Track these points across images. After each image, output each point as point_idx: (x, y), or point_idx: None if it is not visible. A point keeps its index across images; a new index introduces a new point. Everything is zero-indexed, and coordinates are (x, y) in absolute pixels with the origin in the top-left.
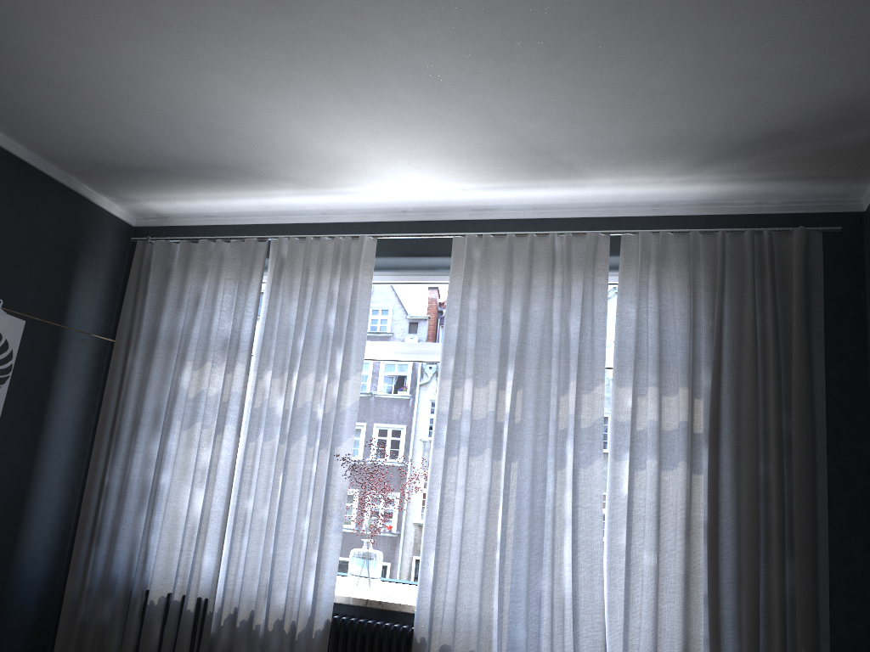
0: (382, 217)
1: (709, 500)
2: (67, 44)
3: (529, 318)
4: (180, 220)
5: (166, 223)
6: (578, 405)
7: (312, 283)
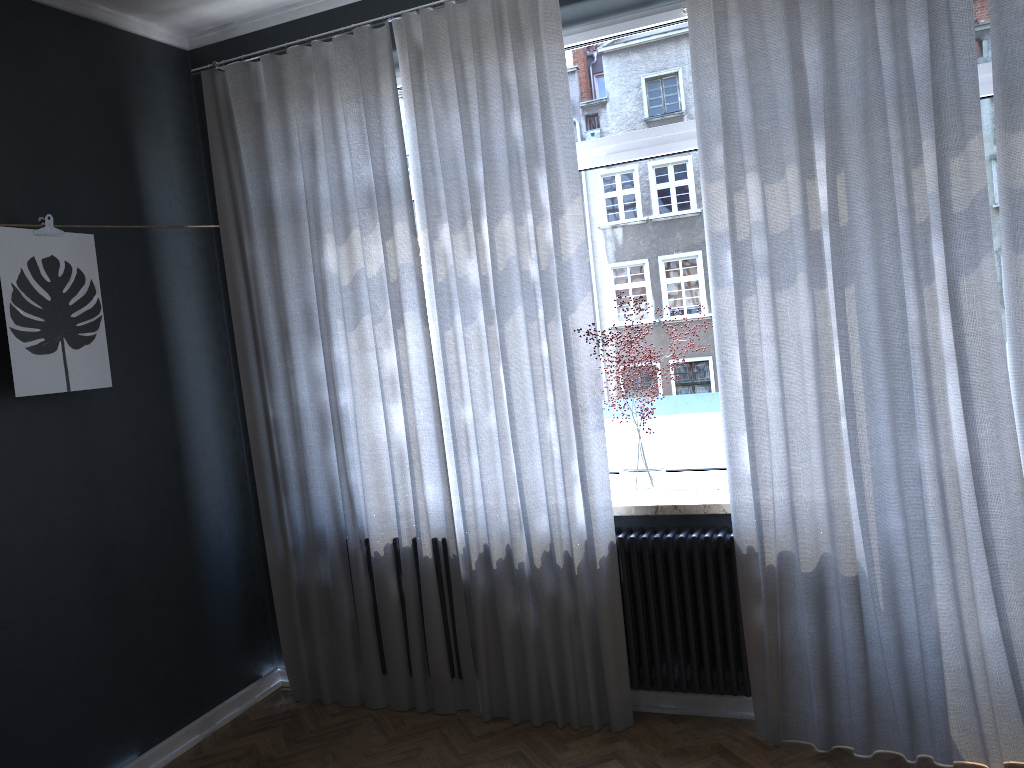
0: None
1: None
2: None
3: (837, 51)
4: (249, 23)
5: (232, 34)
6: (943, 178)
7: (472, 77)
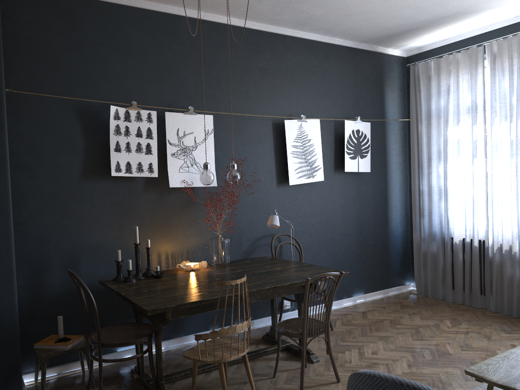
0: None
1: None
2: None
3: None
4: (429, 46)
5: (422, 50)
6: None
7: (515, 64)
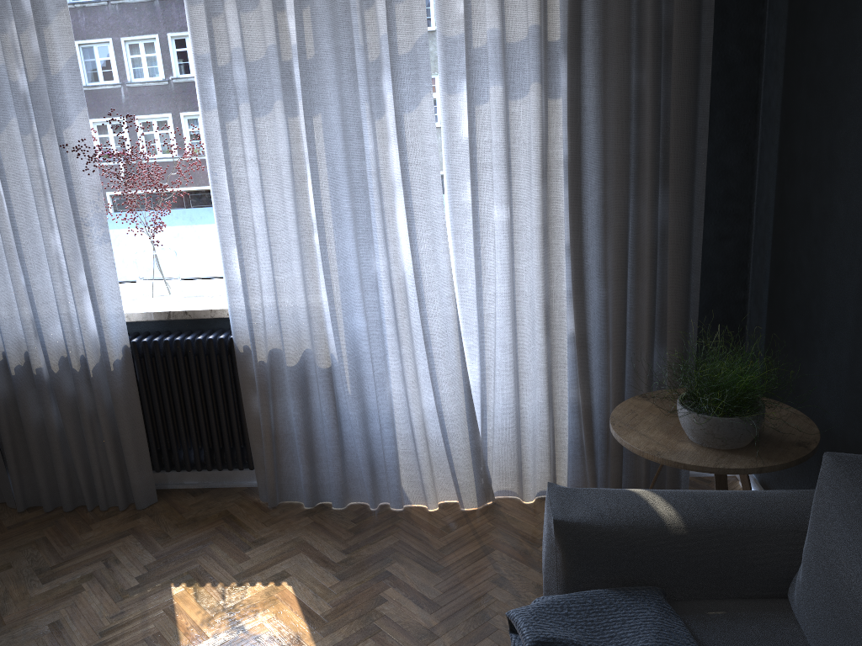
0: None
1: (570, 131)
2: None
3: None
4: None
5: None
6: (391, 21)
7: None
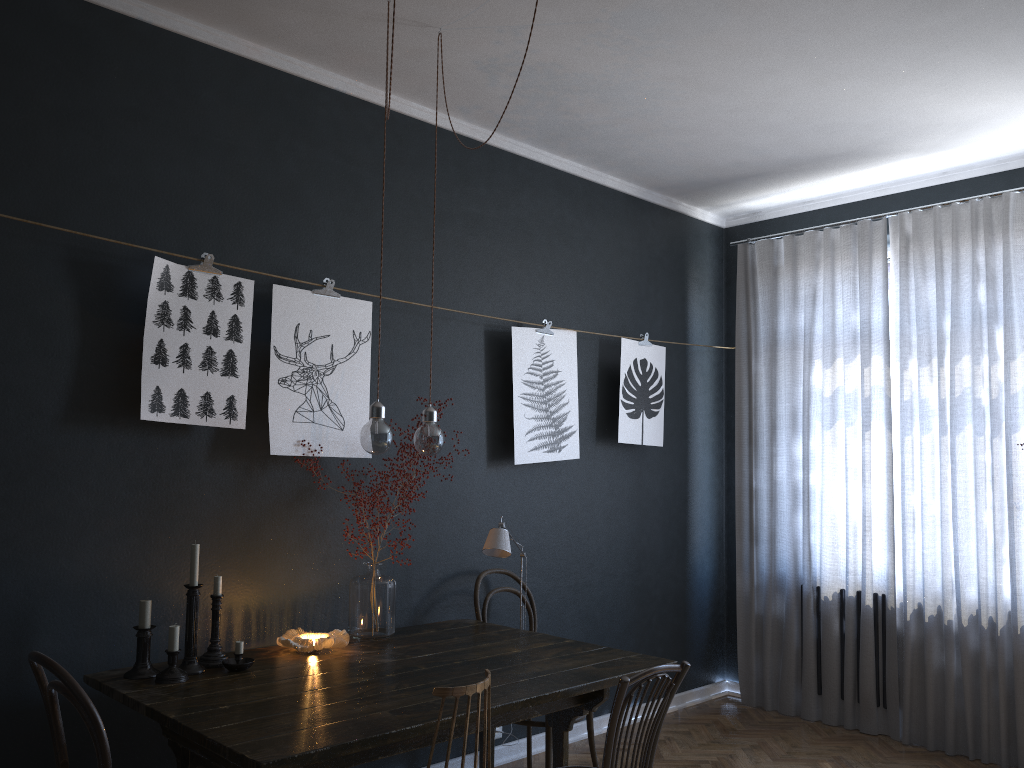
0: (1023, 162)
1: None
2: (703, 96)
3: None
4: (773, 212)
5: (759, 219)
6: None
7: (947, 257)
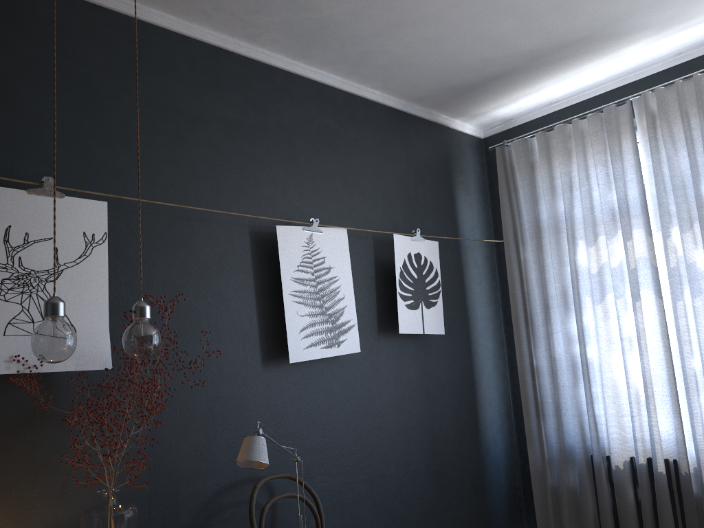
0: None
1: None
2: None
3: None
4: (524, 117)
5: (512, 125)
6: None
7: (695, 126)
